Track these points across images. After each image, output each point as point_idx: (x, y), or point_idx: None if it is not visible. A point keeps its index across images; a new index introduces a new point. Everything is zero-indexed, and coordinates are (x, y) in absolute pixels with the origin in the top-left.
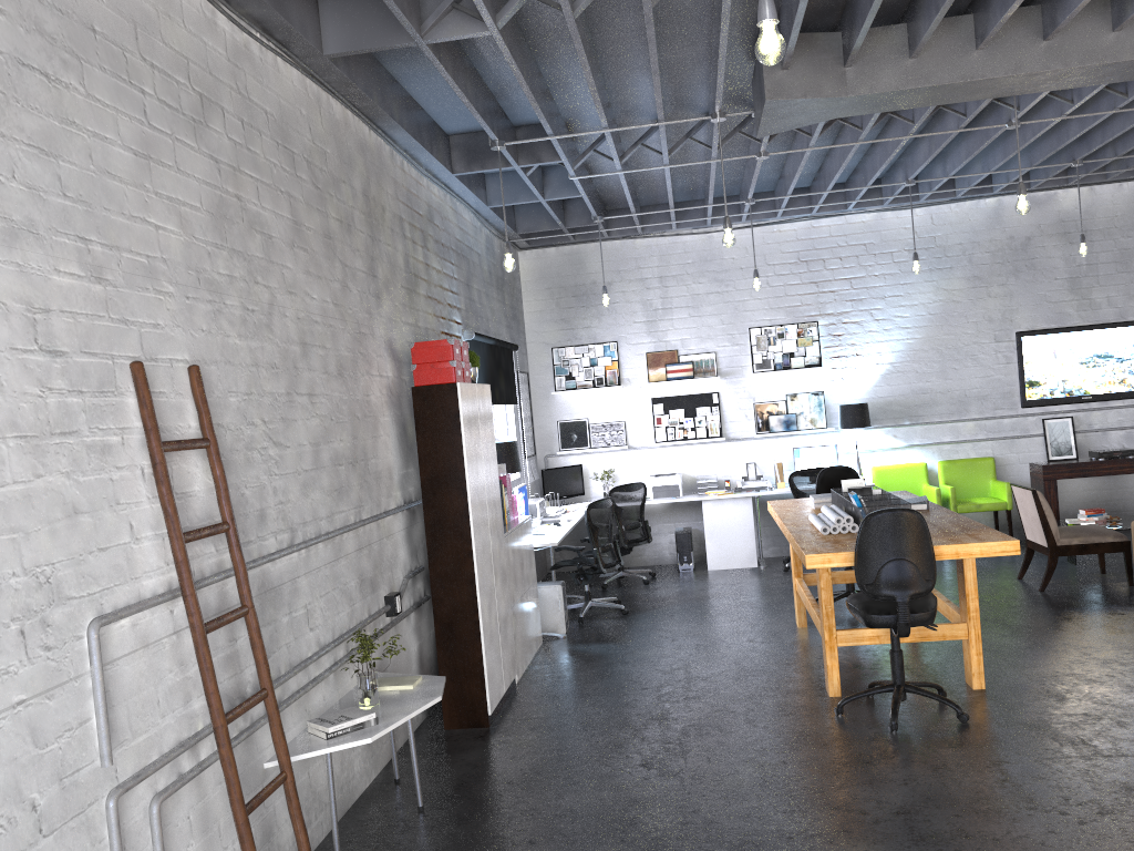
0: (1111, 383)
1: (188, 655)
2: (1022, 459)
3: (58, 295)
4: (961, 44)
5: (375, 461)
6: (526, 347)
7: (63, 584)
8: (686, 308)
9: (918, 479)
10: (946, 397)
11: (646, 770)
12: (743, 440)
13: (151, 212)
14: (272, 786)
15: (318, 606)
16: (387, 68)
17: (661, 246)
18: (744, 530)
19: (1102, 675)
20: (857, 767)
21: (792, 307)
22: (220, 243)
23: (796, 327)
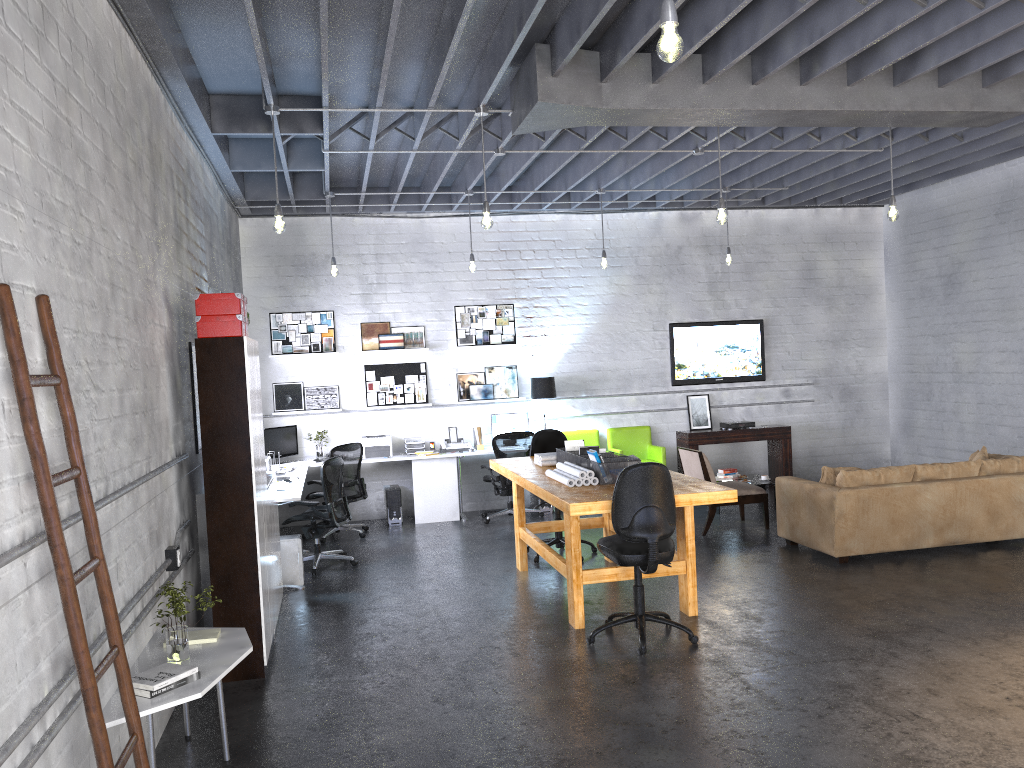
0: (736, 369)
1: (37, 613)
2: (671, 428)
3: None
4: (692, 78)
5: (158, 412)
6: None
7: None
8: (398, 284)
9: (592, 443)
10: (615, 374)
11: (441, 705)
12: (447, 406)
13: (7, 121)
14: (130, 749)
15: (124, 560)
16: (176, 16)
17: (378, 226)
18: (449, 487)
19: (780, 599)
20: (627, 687)
21: (492, 290)
22: (57, 167)
23: (495, 308)
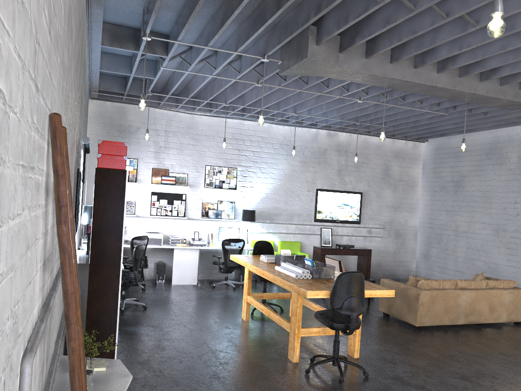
0: (347, 216)
1: (36, 370)
2: (311, 244)
3: (42, 32)
4: (385, 59)
5: None
6: None
7: (18, 322)
8: (176, 149)
9: None
10: (285, 212)
11: None
12: (195, 220)
13: None
14: None
15: (56, 314)
16: None
17: (168, 115)
18: (193, 265)
19: (398, 350)
20: None
21: (226, 159)
22: (67, 38)
23: (227, 169)
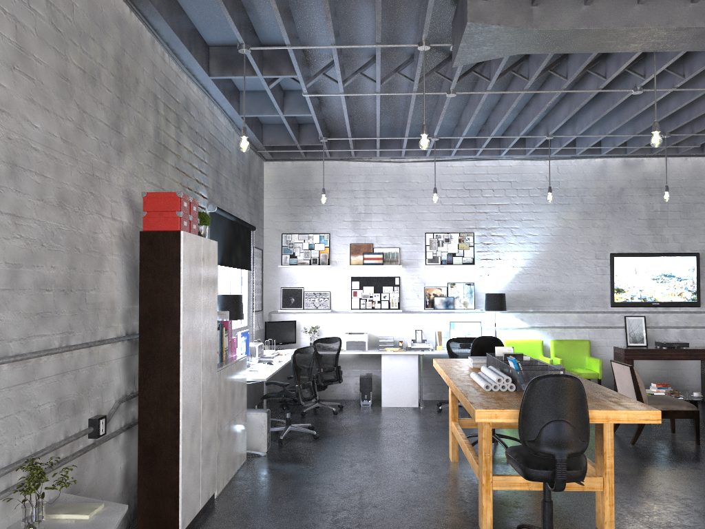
0: (672, 295)
1: None
2: (609, 343)
3: None
4: None
5: (96, 293)
6: (263, 231)
7: None
8: (381, 214)
9: (536, 351)
10: (559, 294)
11: None
12: (414, 313)
13: None
14: None
15: None
16: None
17: (367, 168)
18: (411, 378)
19: None
20: None
21: (456, 221)
22: None
23: (458, 235)
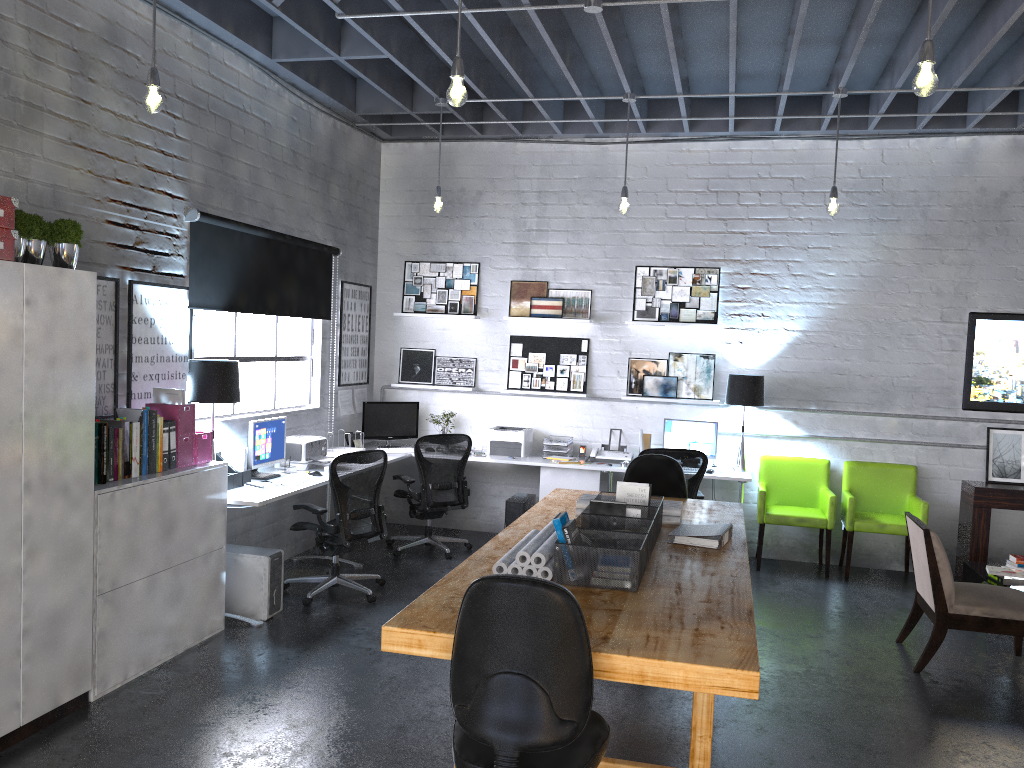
0: None
1: None
2: (954, 474)
3: None
4: None
5: None
6: (377, 257)
7: None
8: (564, 233)
9: (816, 479)
10: (867, 382)
11: None
12: (610, 400)
13: None
14: None
15: None
16: None
17: (545, 154)
18: None
19: None
20: None
21: (691, 247)
22: None
23: (693, 272)
